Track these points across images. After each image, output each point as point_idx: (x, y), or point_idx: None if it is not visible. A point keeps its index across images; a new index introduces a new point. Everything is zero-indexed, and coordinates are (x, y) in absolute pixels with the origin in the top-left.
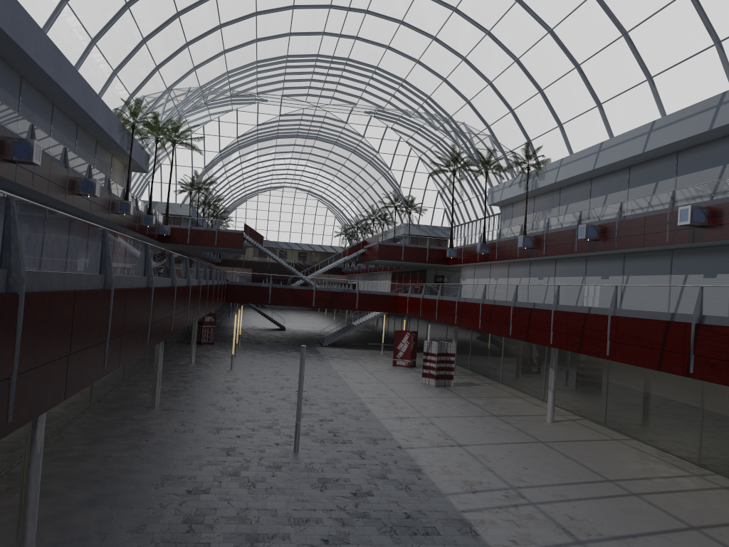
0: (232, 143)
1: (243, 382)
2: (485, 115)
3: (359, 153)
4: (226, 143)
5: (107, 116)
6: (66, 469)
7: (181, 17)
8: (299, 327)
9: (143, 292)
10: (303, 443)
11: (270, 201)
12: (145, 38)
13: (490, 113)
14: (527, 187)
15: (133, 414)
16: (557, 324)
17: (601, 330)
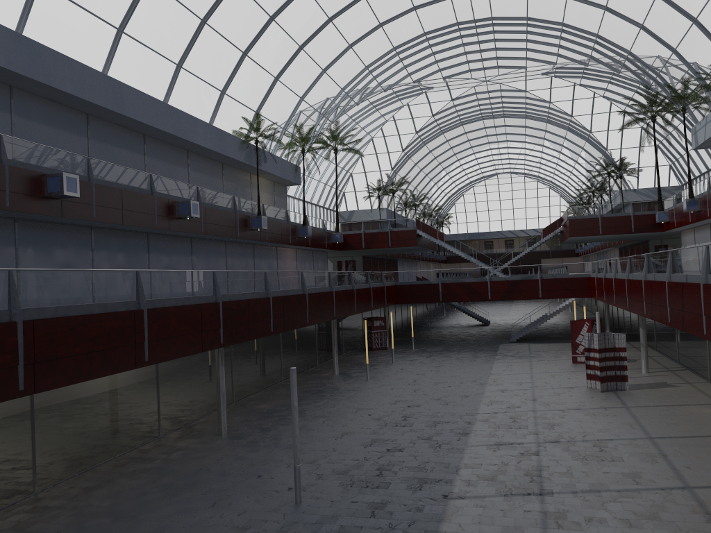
0: (413, 139)
1: (361, 396)
2: (665, 37)
3: (554, 121)
4: (407, 140)
5: (217, 136)
6: (20, 525)
7: (278, 20)
8: (509, 320)
9: None
10: (323, 487)
11: (487, 191)
12: (245, 51)
13: (671, 32)
14: None
15: (189, 444)
16: (708, 304)
17: None
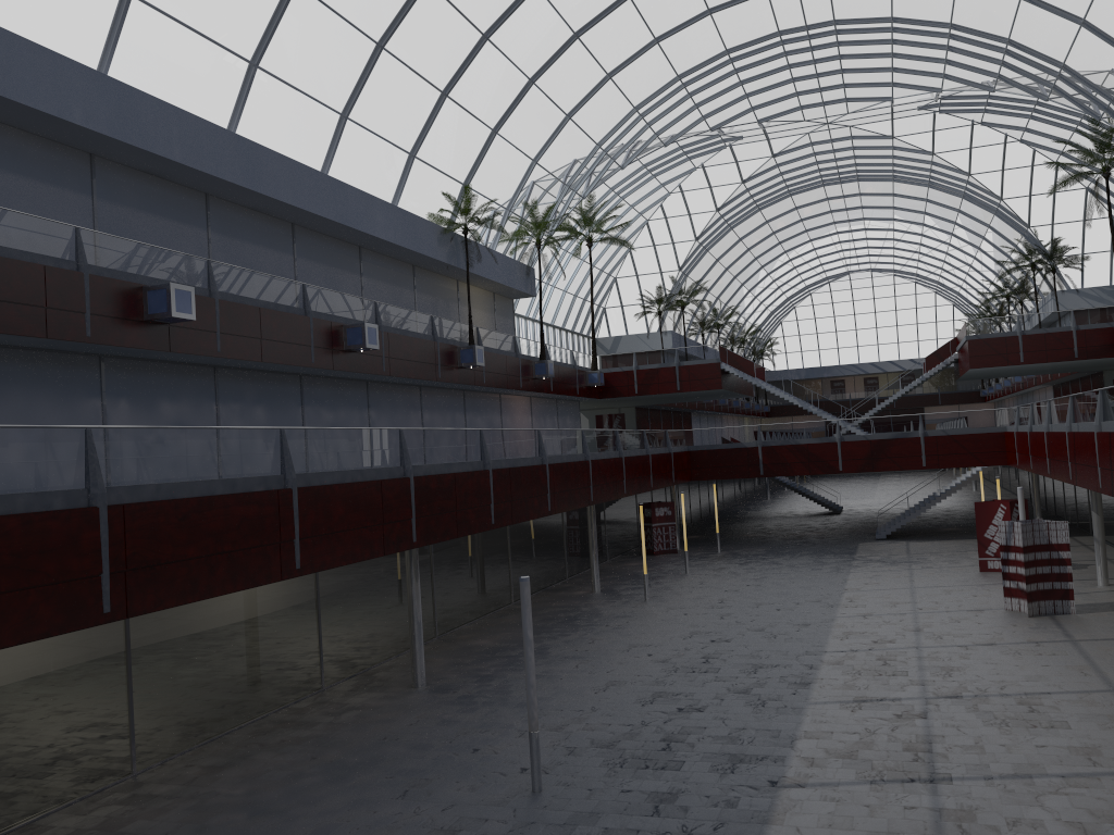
0: (712, 221)
1: (636, 625)
2: None
3: (940, 184)
4: (702, 223)
5: (404, 223)
6: (110, 822)
7: (495, 40)
8: (873, 505)
9: (24, 521)
10: (577, 768)
11: (834, 301)
12: (445, 90)
13: None
14: None
15: (368, 700)
16: None
17: None
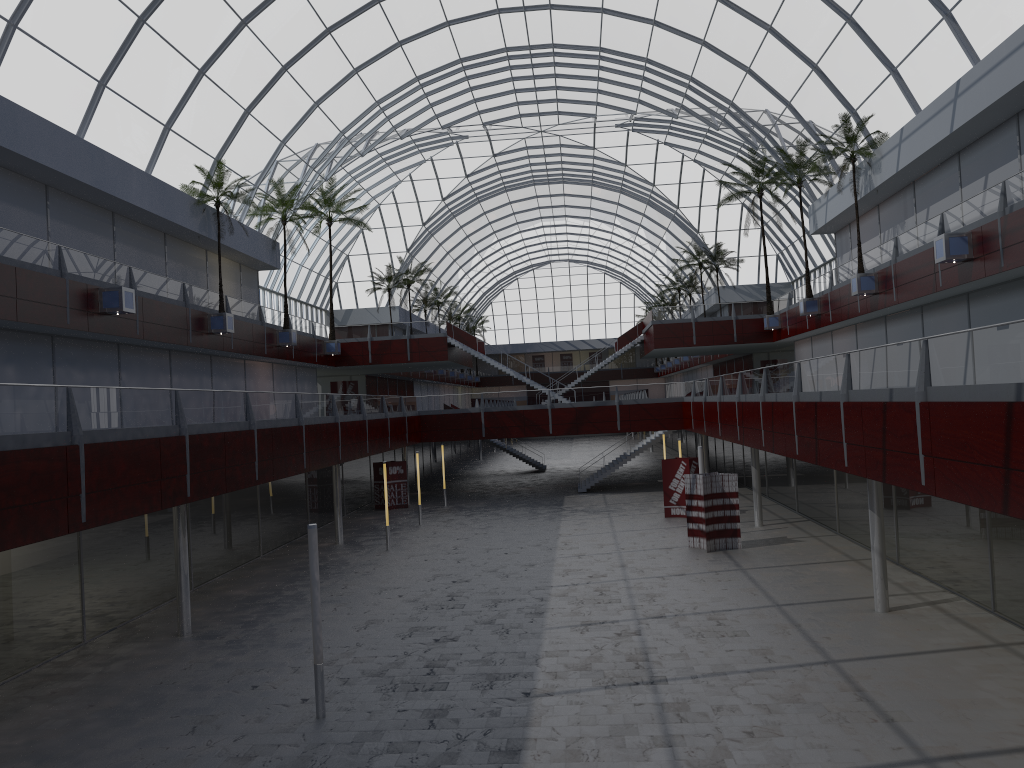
0: (438, 209)
1: (383, 571)
2: (778, 86)
3: (630, 191)
4: (430, 210)
5: (159, 192)
6: None
7: (253, 26)
8: (571, 464)
9: None
10: (354, 695)
11: (537, 286)
12: (202, 69)
13: (785, 80)
14: (856, 191)
15: (135, 650)
16: (850, 428)
17: (908, 433)
